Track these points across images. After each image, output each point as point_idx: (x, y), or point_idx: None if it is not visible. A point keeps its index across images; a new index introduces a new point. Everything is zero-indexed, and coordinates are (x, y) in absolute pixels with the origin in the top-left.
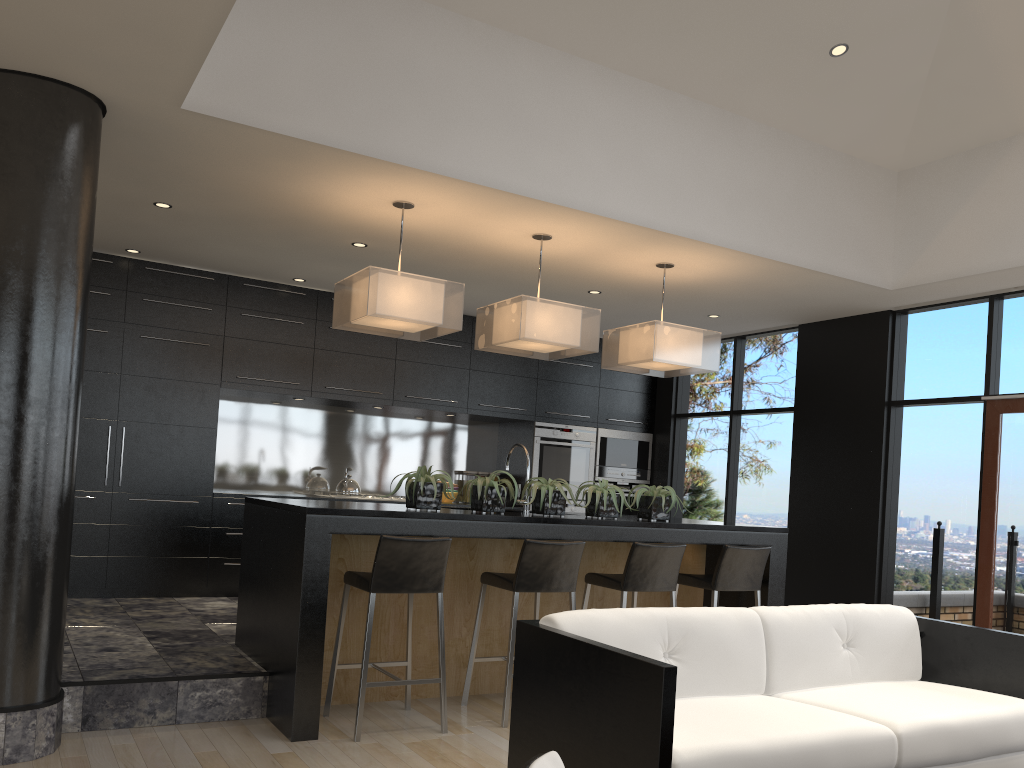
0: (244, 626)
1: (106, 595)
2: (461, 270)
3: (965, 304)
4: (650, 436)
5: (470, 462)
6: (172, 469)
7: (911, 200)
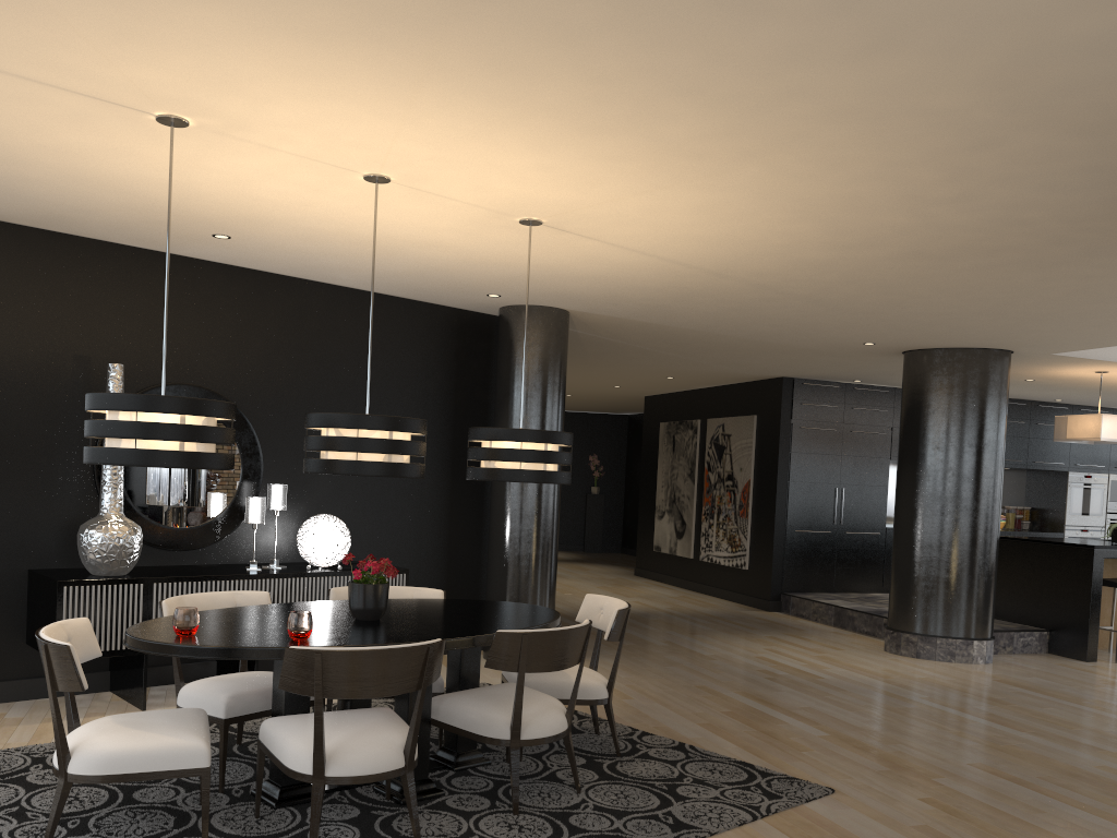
0: (1004, 607)
1: (833, 591)
2: (1075, 386)
3: None
4: None
5: (1007, 499)
6: (865, 513)
7: None
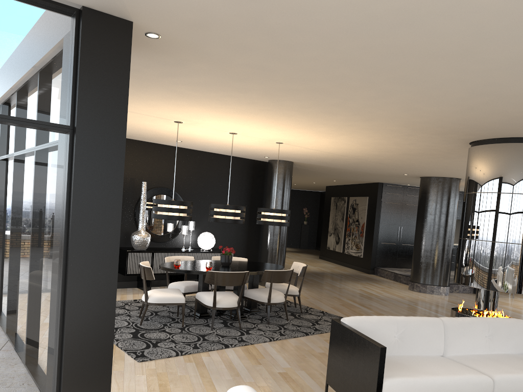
0: None
1: (396, 267)
2: None
3: None
4: None
5: None
6: (410, 237)
7: None
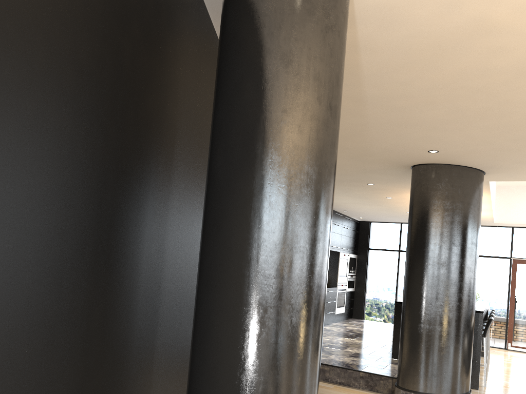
0: None
1: None
2: (391, 204)
3: (501, 227)
4: (356, 256)
5: None
6: None
7: (502, 196)
